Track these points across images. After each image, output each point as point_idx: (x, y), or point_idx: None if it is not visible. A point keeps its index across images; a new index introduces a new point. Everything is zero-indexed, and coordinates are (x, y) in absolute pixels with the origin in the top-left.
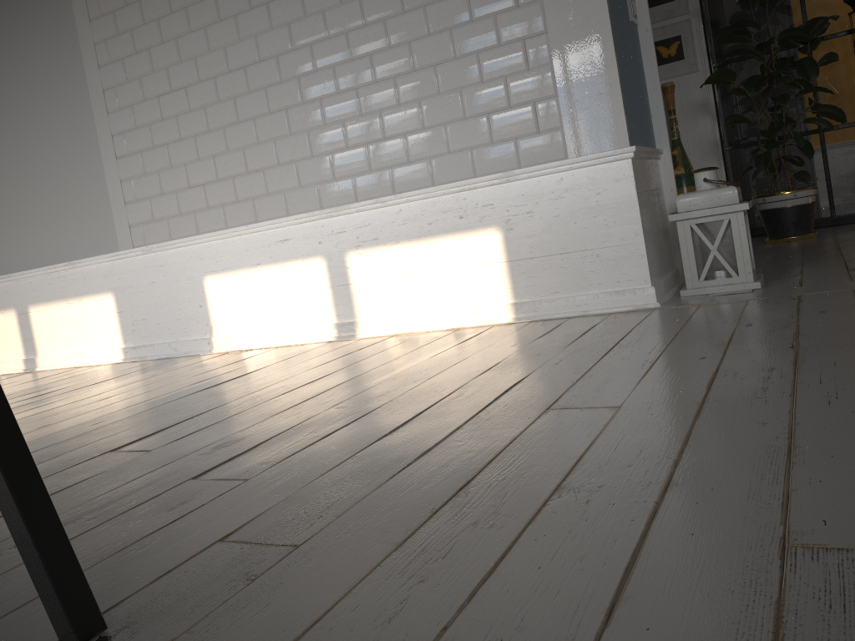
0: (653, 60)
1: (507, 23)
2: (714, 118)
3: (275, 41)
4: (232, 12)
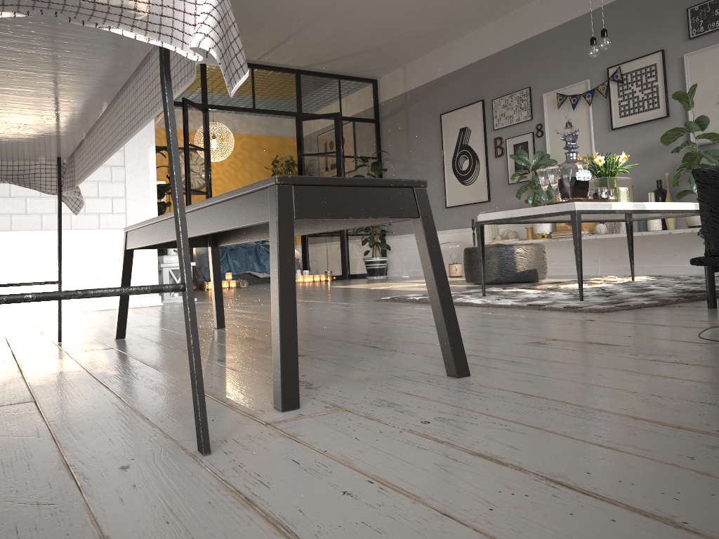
0: None
1: None
2: None
3: None
4: None
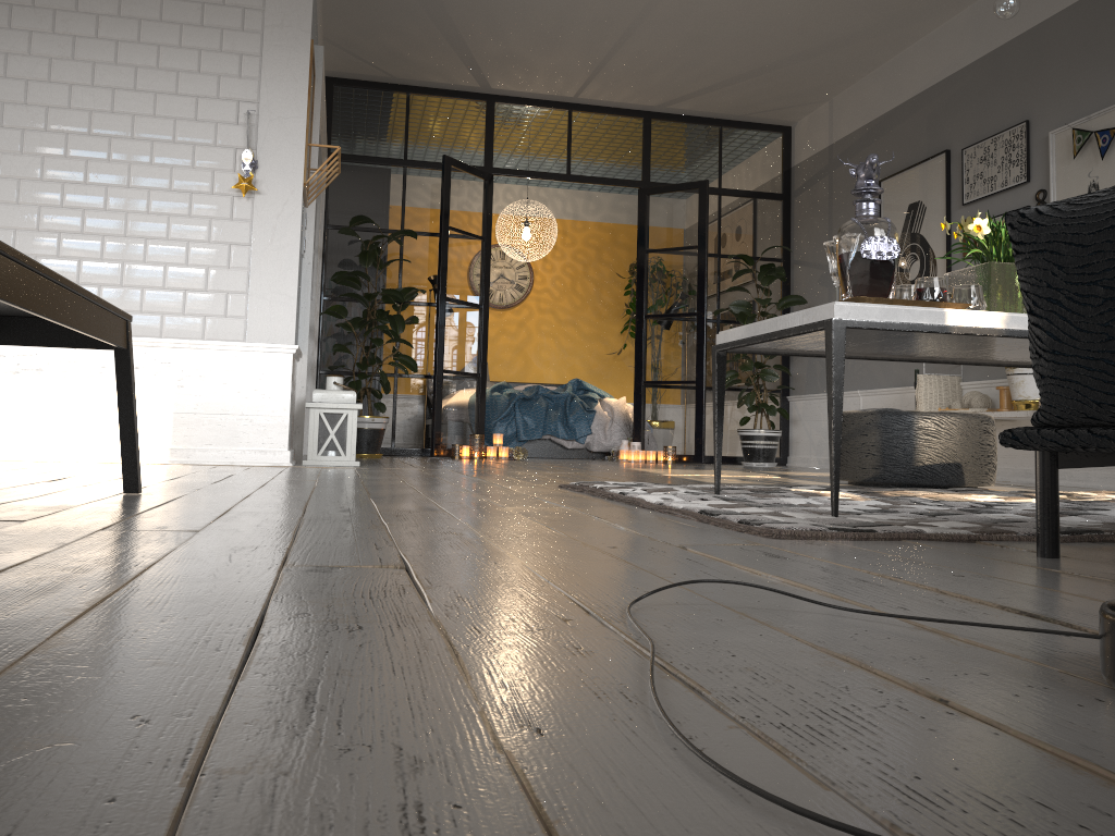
0: (309, 286)
1: (220, 228)
2: (316, 343)
3: None
4: None
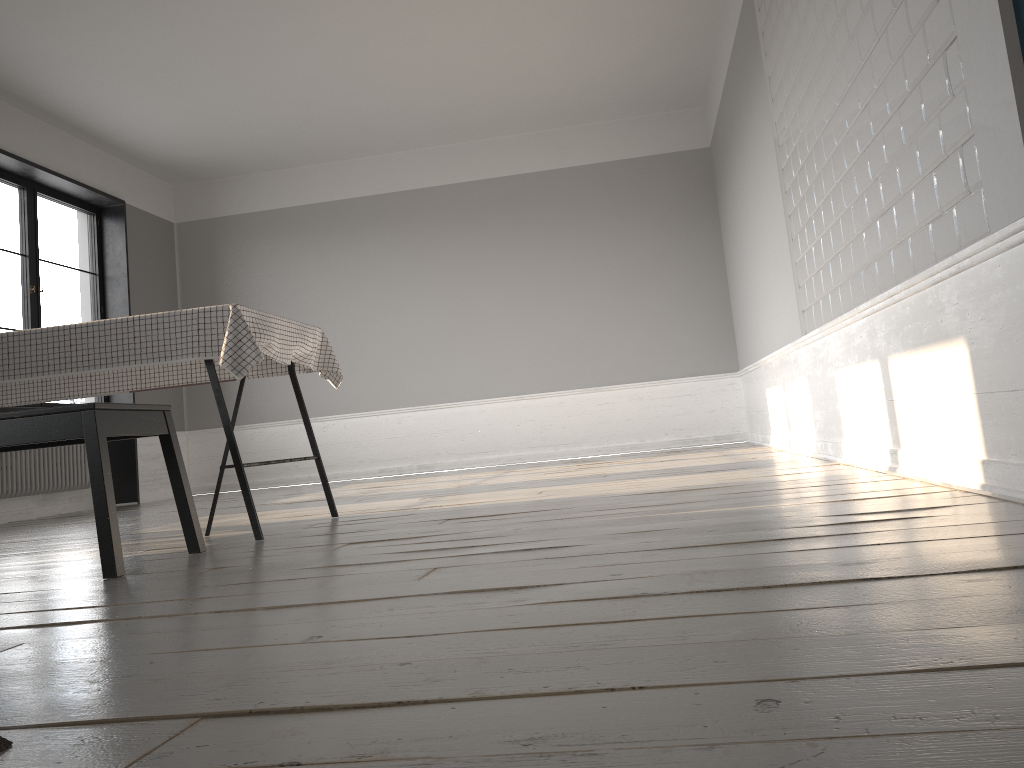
0: None
1: (929, 31)
2: None
3: (828, 98)
4: (811, 72)
